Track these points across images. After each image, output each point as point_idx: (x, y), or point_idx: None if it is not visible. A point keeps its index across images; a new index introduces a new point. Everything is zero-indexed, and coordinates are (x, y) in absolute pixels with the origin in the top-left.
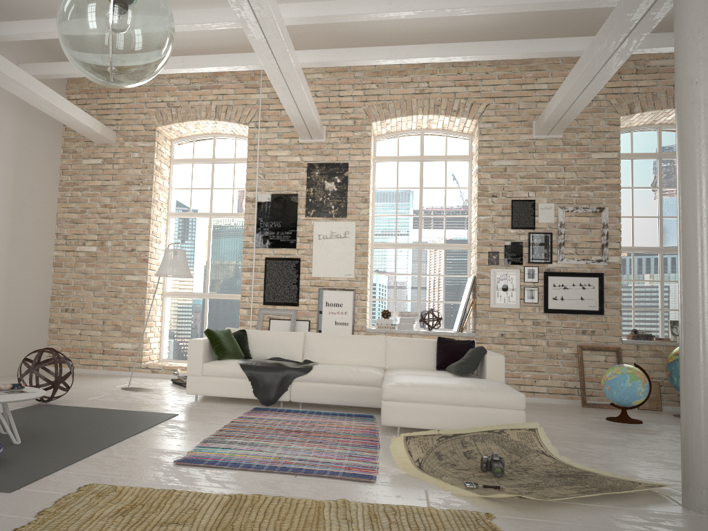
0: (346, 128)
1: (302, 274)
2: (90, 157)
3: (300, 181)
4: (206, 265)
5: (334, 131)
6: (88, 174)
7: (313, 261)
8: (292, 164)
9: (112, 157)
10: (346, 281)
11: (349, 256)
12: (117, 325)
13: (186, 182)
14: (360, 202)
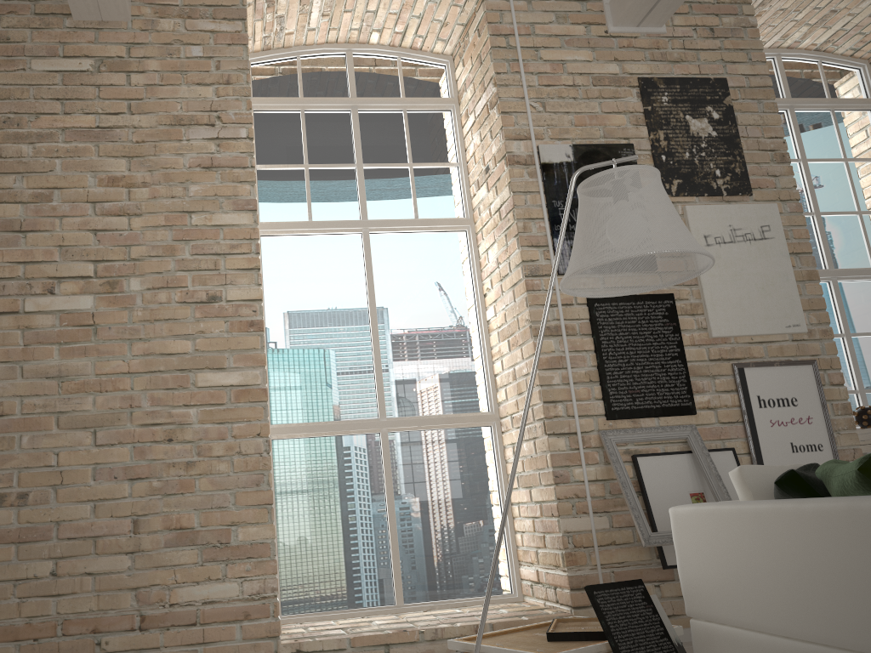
0: (703, 9)
1: (684, 332)
2: (54, 55)
3: (629, 117)
4: (369, 347)
5: (680, 14)
6: (53, 98)
7: (707, 299)
8: (603, 80)
9: (124, 55)
10: (789, 343)
11: (784, 281)
12: (182, 528)
13: (290, 151)
14: (771, 163)
